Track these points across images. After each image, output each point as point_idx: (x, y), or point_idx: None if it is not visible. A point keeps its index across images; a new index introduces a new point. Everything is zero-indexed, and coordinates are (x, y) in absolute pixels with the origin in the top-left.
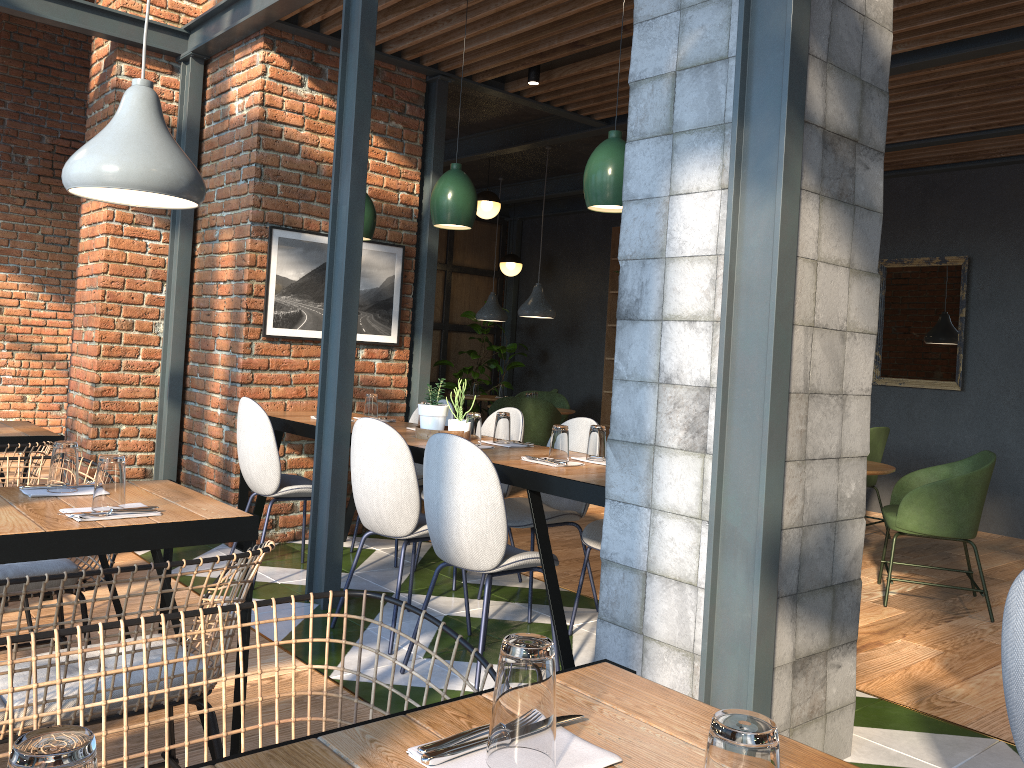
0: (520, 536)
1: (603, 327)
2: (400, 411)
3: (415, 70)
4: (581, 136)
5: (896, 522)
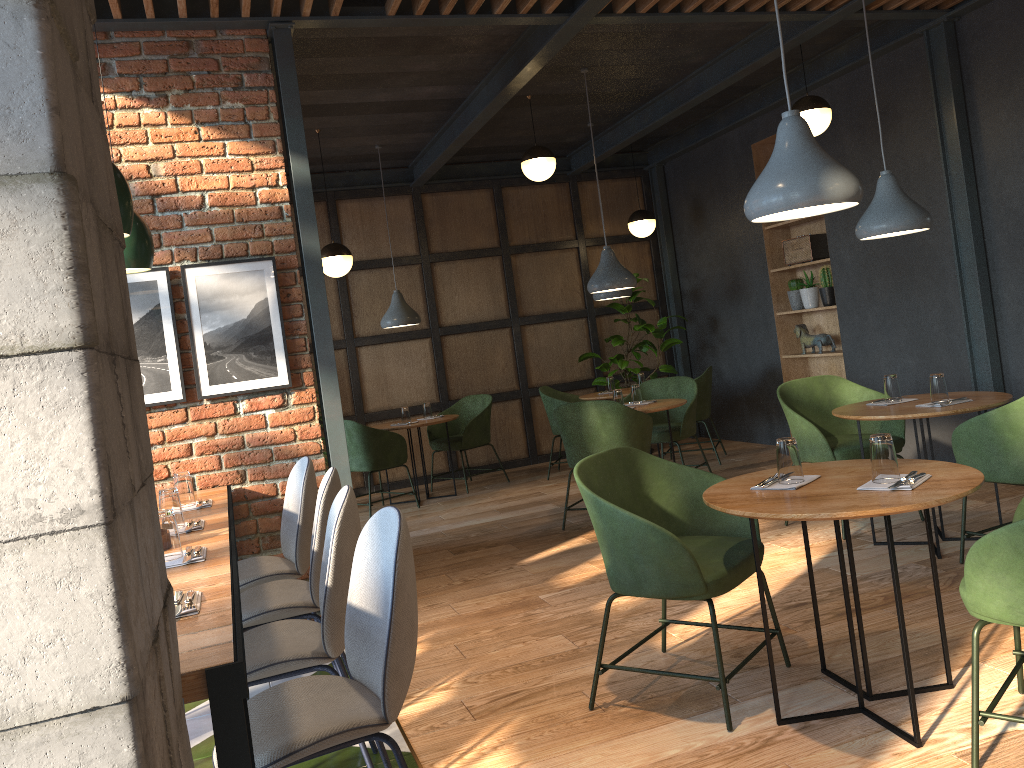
0: (498, 618)
1: (765, 275)
2: (317, 469)
3: (242, 27)
4: (559, 43)
5: (968, 602)
